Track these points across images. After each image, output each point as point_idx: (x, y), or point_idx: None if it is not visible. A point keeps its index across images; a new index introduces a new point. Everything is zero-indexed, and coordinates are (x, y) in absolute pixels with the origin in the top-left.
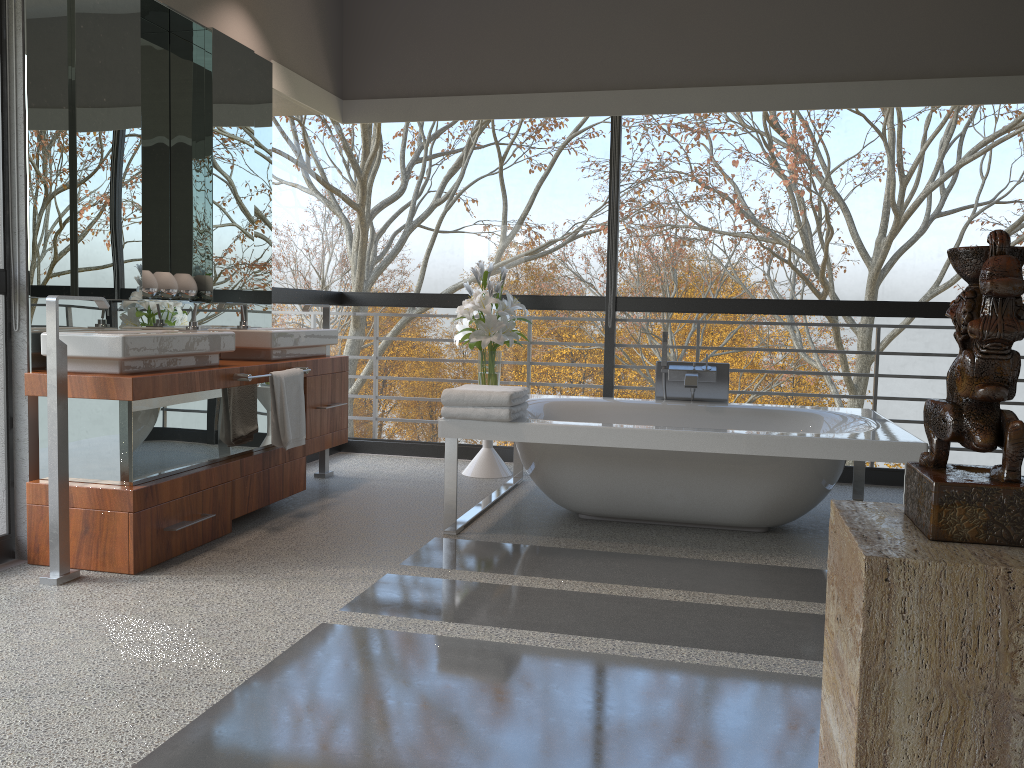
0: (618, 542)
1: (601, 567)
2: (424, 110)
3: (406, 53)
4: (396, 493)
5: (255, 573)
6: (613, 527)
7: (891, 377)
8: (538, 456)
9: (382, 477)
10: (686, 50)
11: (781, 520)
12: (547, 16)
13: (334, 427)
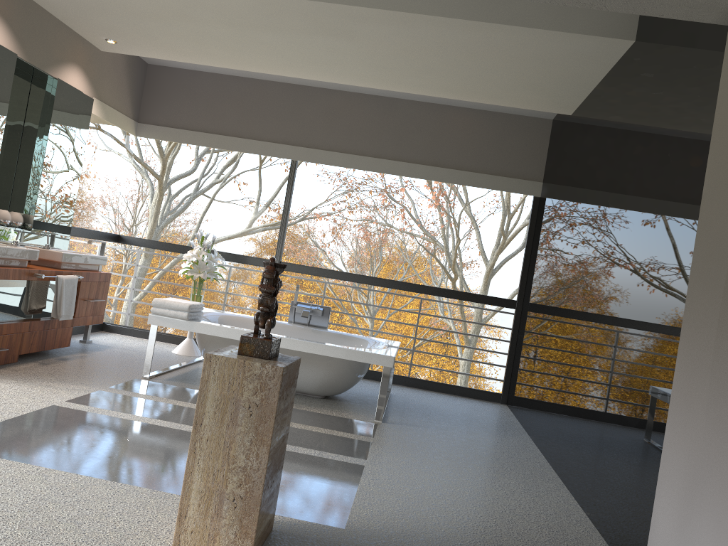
0: None
1: None
2: (185, 137)
3: (180, 103)
4: (125, 356)
5: (24, 381)
6: None
7: (456, 332)
8: (204, 342)
9: (121, 347)
10: (337, 131)
11: (330, 392)
12: (264, 98)
13: (95, 313)
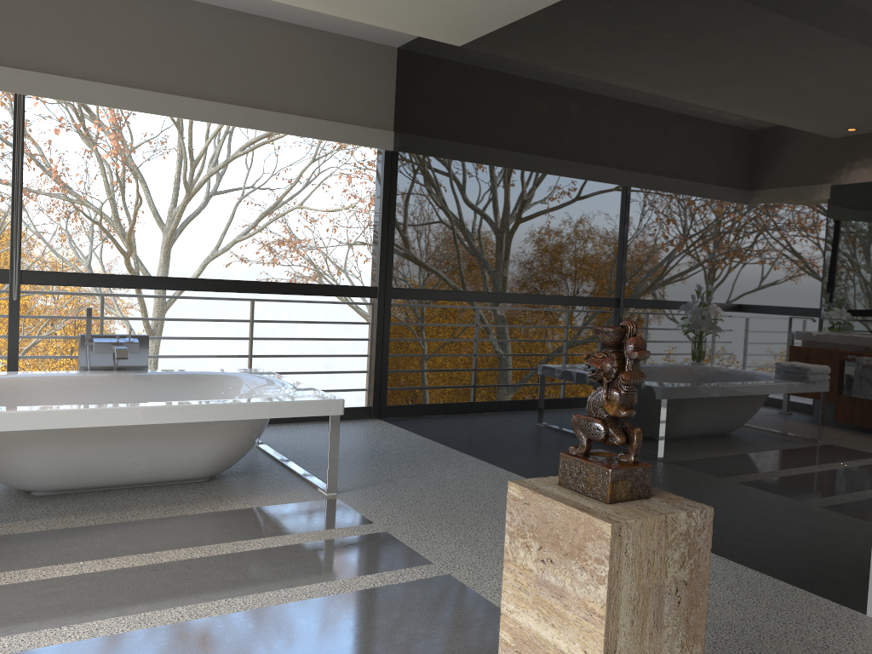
0: (94, 513)
1: (101, 542)
2: None
3: None
4: None
5: None
6: (76, 499)
7: None
8: None
9: None
10: (93, 47)
11: (225, 468)
12: None
13: None
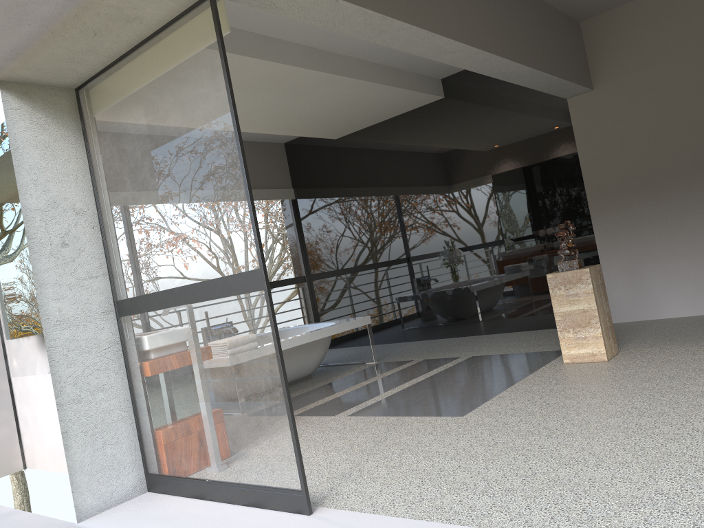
0: (296, 391)
1: (326, 390)
2: None
3: None
4: None
5: None
6: None
7: None
8: None
9: None
10: None
11: (318, 368)
12: None
13: None
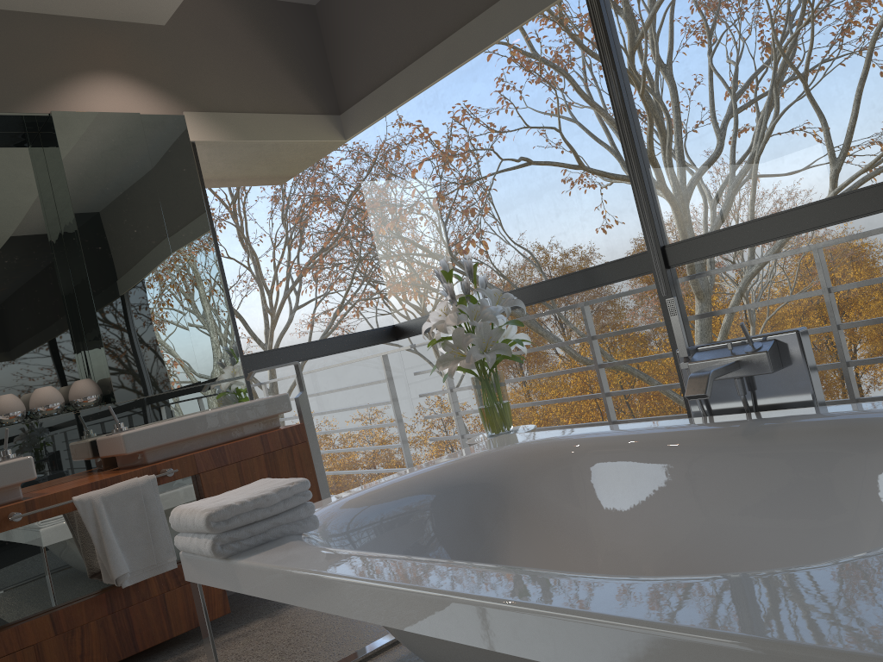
0: None
1: None
2: (400, 89)
3: (372, 33)
4: None
5: None
6: None
7: None
8: None
9: None
10: None
11: None
12: None
13: None
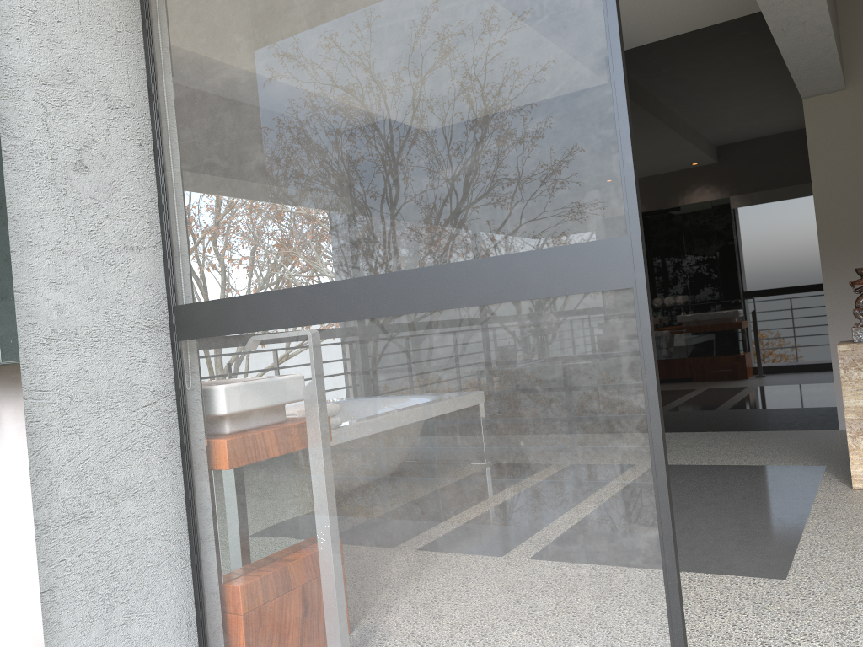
0: None
1: None
2: None
3: None
4: None
5: None
6: None
7: None
8: None
9: None
10: None
11: None
12: None
13: None
